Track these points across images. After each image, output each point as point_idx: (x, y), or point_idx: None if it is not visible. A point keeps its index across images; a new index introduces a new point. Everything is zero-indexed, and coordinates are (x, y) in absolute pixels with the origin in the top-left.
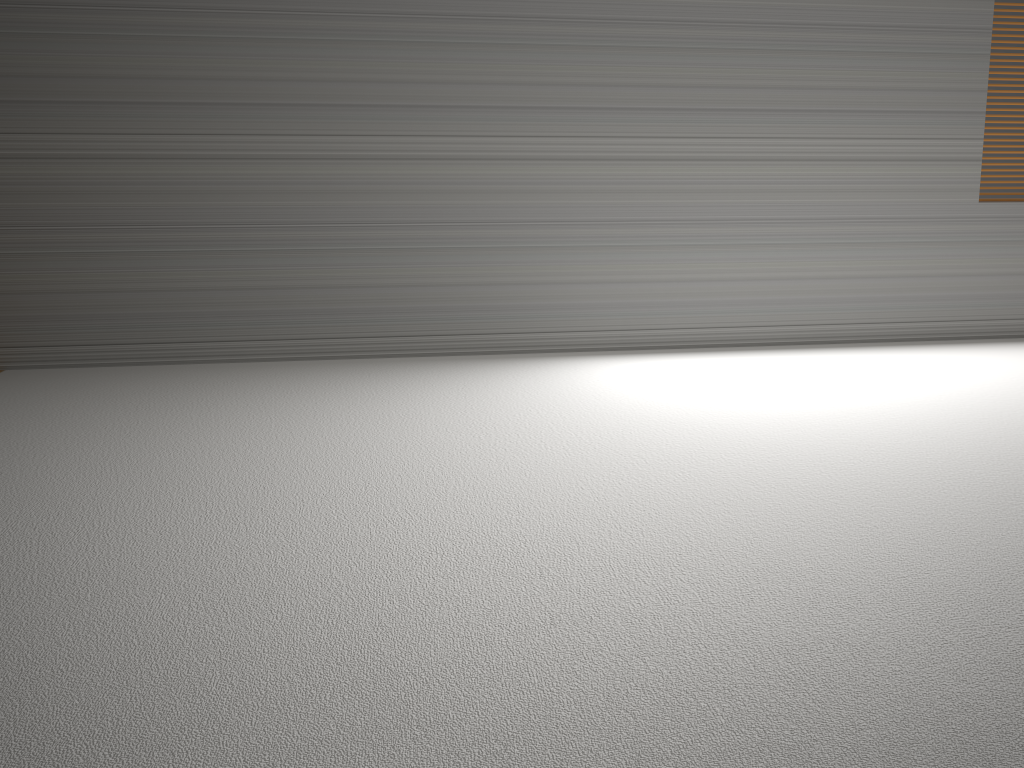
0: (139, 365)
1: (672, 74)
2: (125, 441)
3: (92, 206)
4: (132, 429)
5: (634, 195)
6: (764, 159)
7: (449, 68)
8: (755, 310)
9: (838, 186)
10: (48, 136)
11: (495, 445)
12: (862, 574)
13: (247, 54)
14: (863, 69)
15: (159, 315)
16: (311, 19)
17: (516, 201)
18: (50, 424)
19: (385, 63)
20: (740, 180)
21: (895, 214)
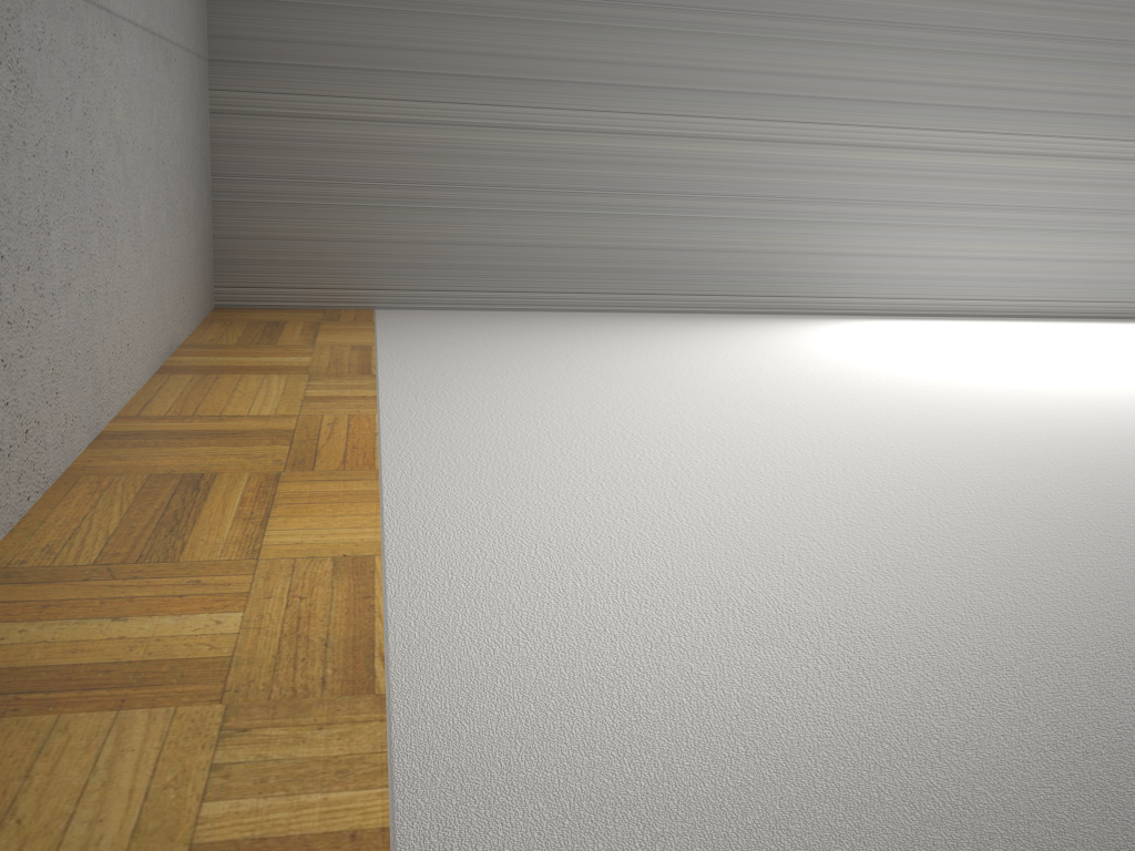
0: (486, 310)
1: (952, 75)
2: (585, 362)
3: (460, 168)
4: (574, 355)
5: (910, 180)
6: (1020, 153)
7: (768, 60)
8: (1000, 286)
9: (1079, 180)
10: (429, 104)
11: (882, 375)
12: None
13: (602, 39)
14: (1109, 78)
15: (507, 267)
16: (658, 11)
17: (812, 180)
18: (499, 349)
19: (715, 53)
20: (999, 171)
21: (1123, 207)
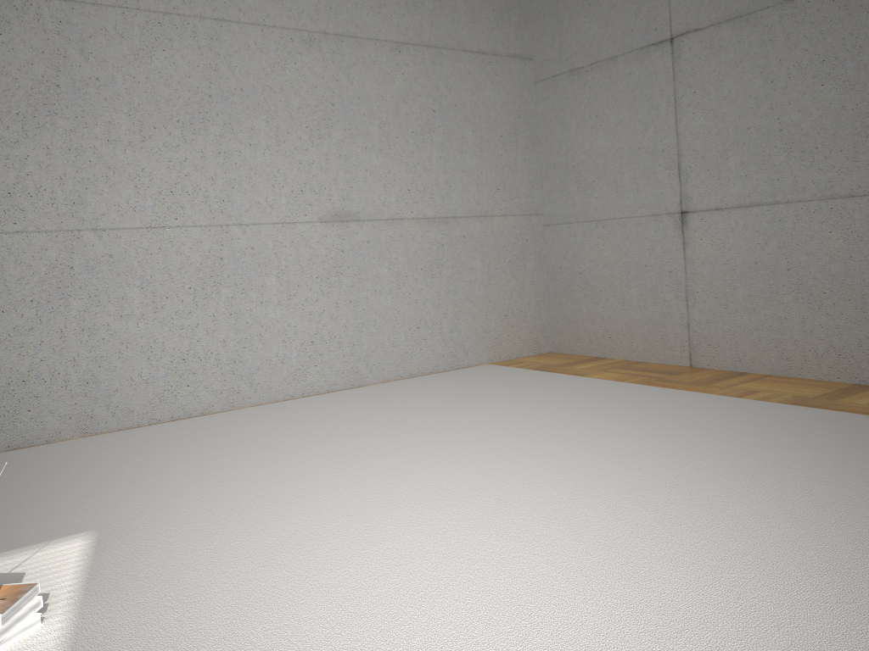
0: None
1: None
2: None
3: None
4: None
5: None
6: None
7: None
8: None
9: None
10: None
11: None
12: (624, 649)
13: None
14: None
15: None
16: None
17: None
18: None
19: None
20: None
21: None
